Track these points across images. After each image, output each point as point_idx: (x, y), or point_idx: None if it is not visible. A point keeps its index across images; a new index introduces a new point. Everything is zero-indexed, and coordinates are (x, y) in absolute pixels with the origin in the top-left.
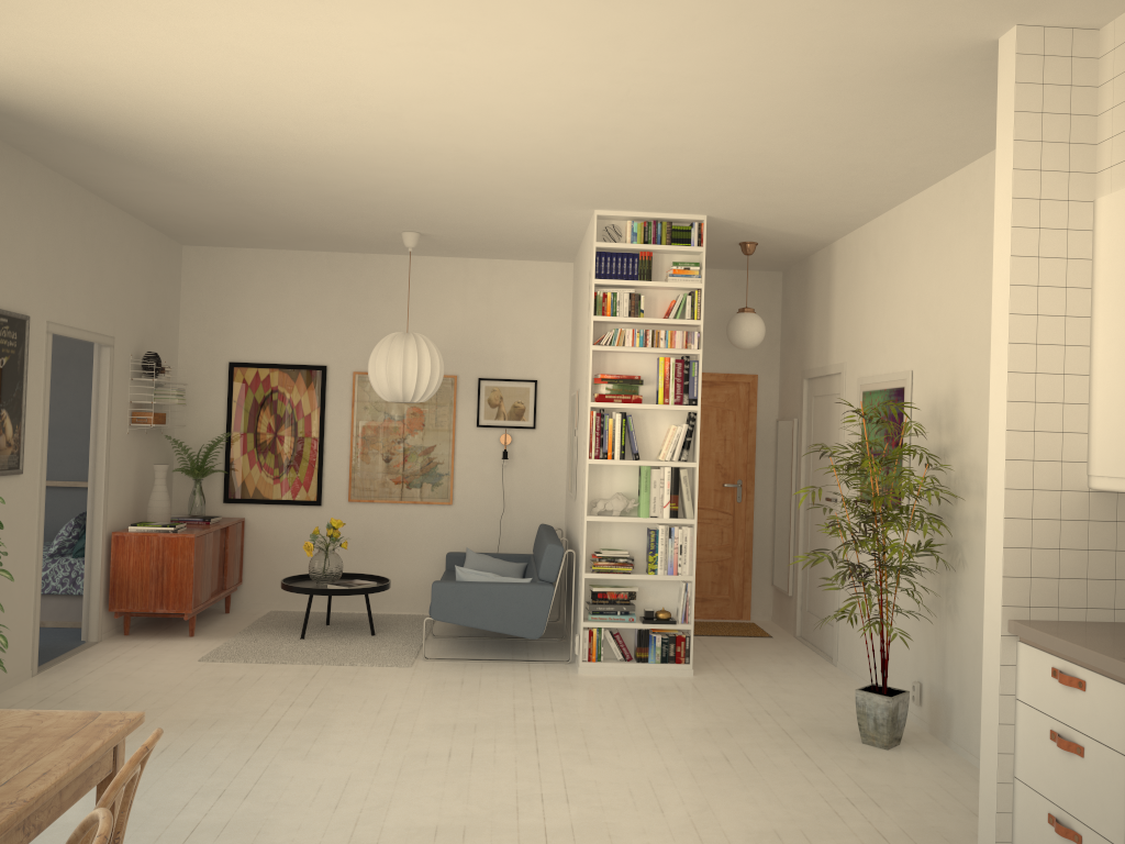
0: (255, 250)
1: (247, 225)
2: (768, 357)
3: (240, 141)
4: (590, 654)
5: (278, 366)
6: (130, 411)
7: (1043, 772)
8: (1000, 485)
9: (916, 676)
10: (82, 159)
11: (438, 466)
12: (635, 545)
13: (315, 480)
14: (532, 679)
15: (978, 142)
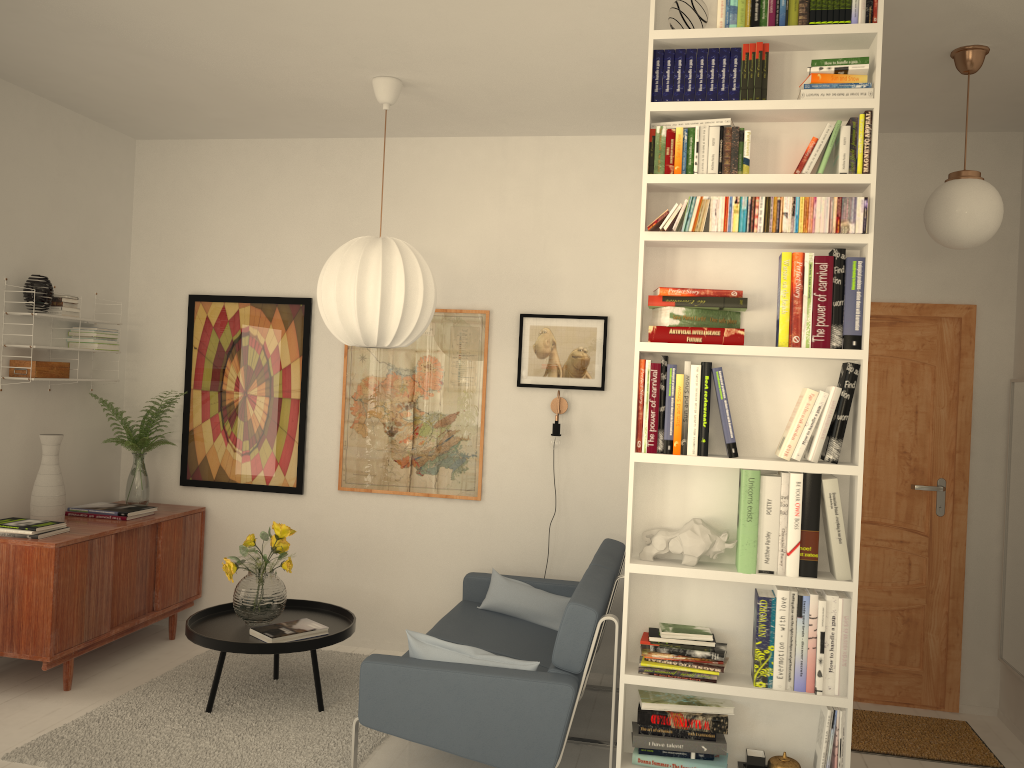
0: (223, 141)
1: (160, 86)
2: (996, 276)
3: None
4: None
5: (249, 299)
6: (6, 359)
7: None
8: None
9: None
10: None
11: (462, 443)
12: (730, 621)
13: (295, 459)
14: None
15: None
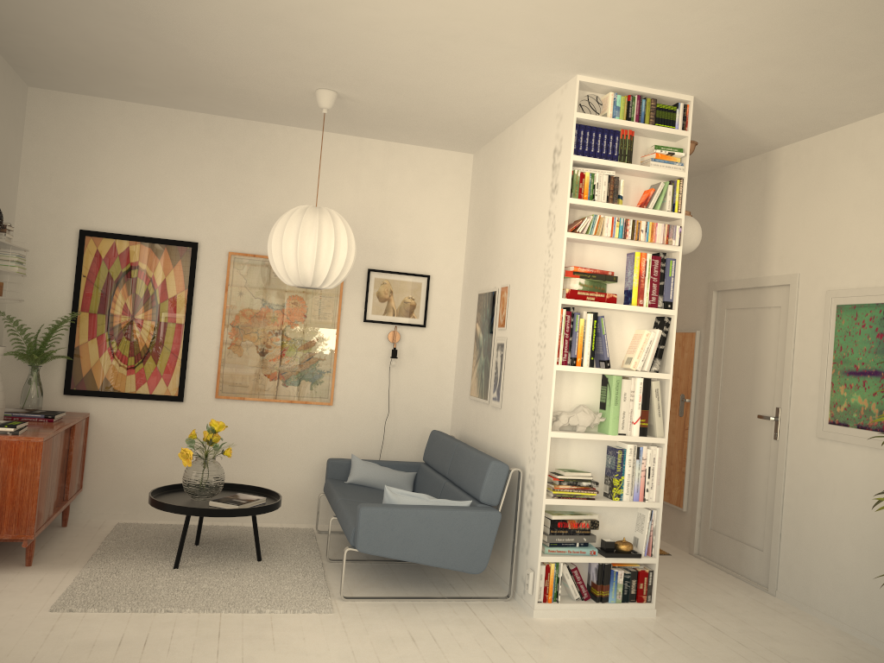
0: (119, 102)
1: (127, 59)
2: None
3: None
4: (546, 594)
5: (140, 239)
6: None
7: None
8: None
9: None
10: None
11: (320, 362)
12: (593, 465)
13: (178, 373)
14: (490, 630)
15: None
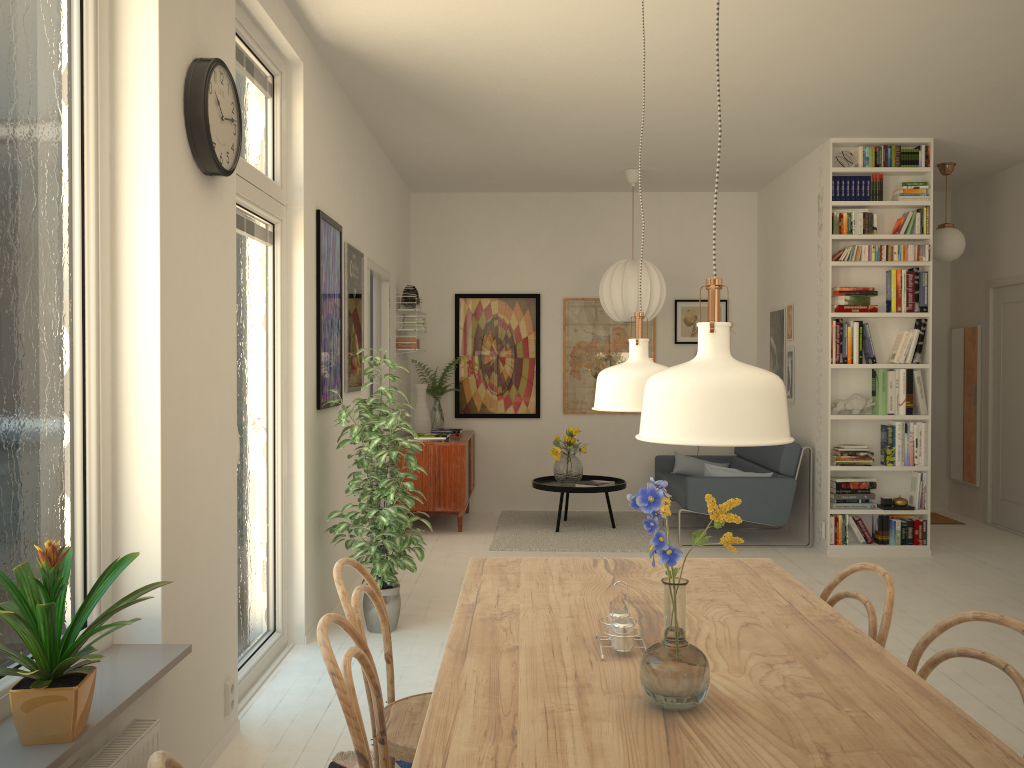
0: (473, 193)
1: (488, 170)
2: (939, 271)
3: (564, 88)
4: (836, 538)
5: (497, 296)
6: (395, 338)
7: None
8: None
9: None
10: (403, 114)
11: None
12: (870, 440)
13: (534, 396)
14: (791, 560)
15: None
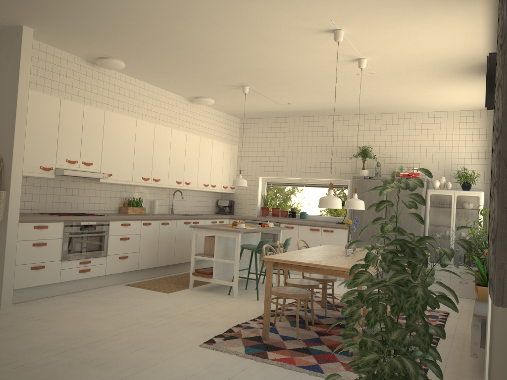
0: None
1: None
2: None
3: None
4: None
5: None
6: None
7: (28, 257)
8: (19, 174)
9: None
10: None
11: None
12: None
13: None
14: None
15: None
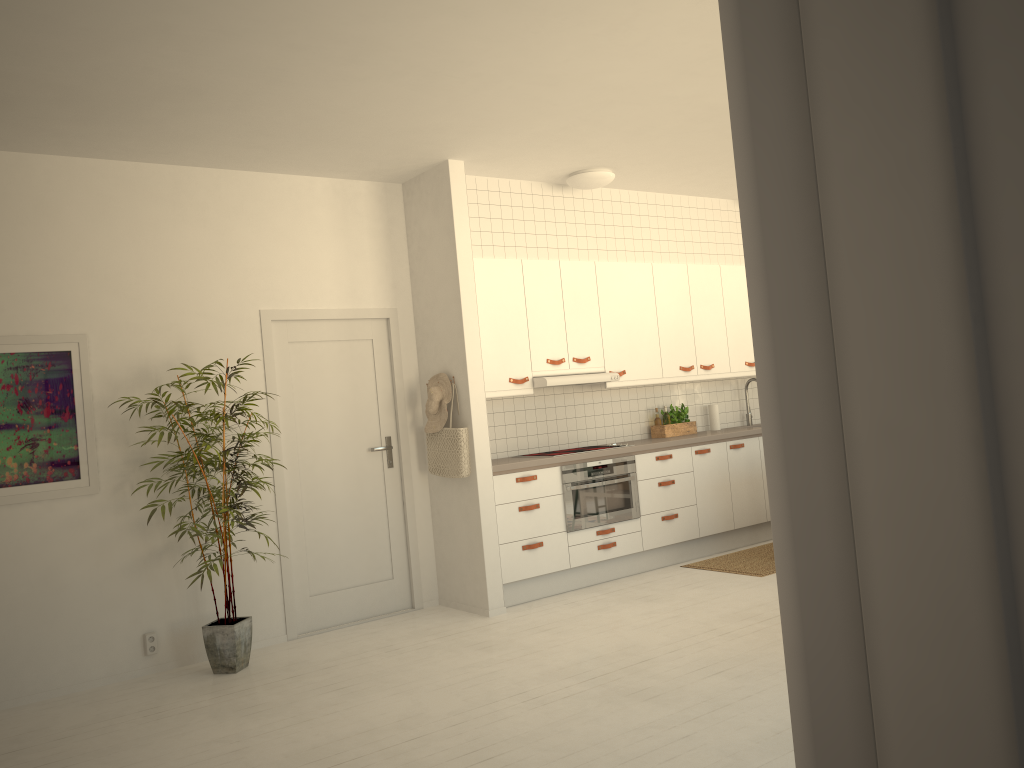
0: None
1: None
2: None
3: None
4: None
5: None
6: None
7: (515, 529)
8: (481, 398)
9: (141, 630)
10: None
11: None
12: None
13: None
14: None
15: (250, 165)
